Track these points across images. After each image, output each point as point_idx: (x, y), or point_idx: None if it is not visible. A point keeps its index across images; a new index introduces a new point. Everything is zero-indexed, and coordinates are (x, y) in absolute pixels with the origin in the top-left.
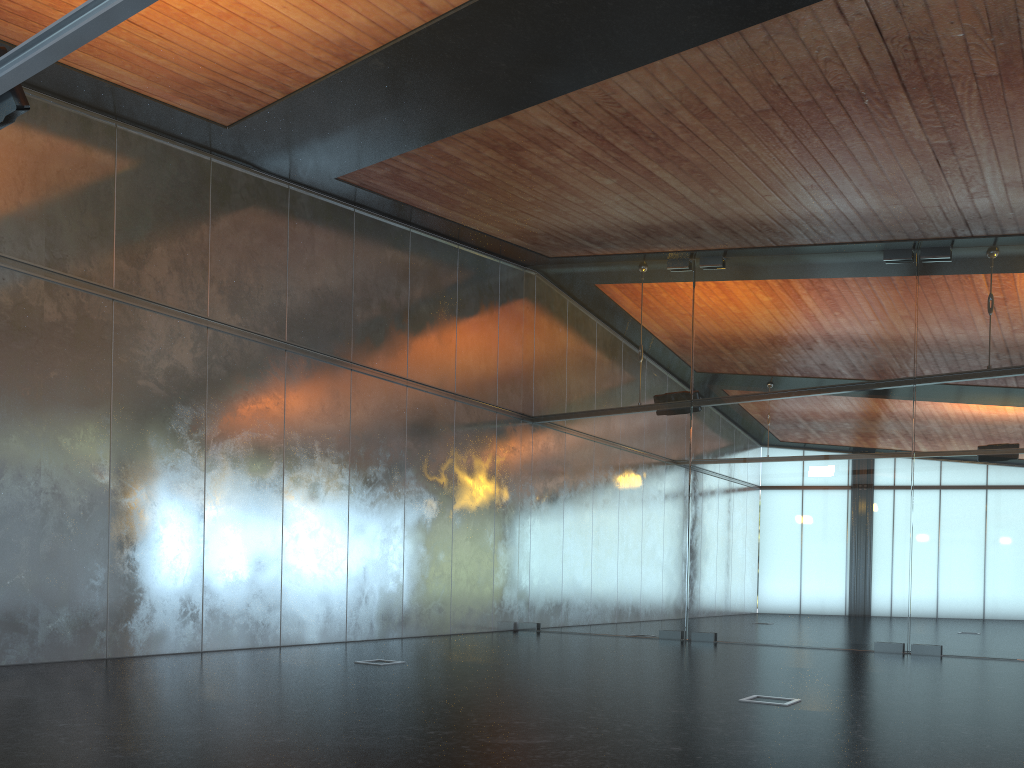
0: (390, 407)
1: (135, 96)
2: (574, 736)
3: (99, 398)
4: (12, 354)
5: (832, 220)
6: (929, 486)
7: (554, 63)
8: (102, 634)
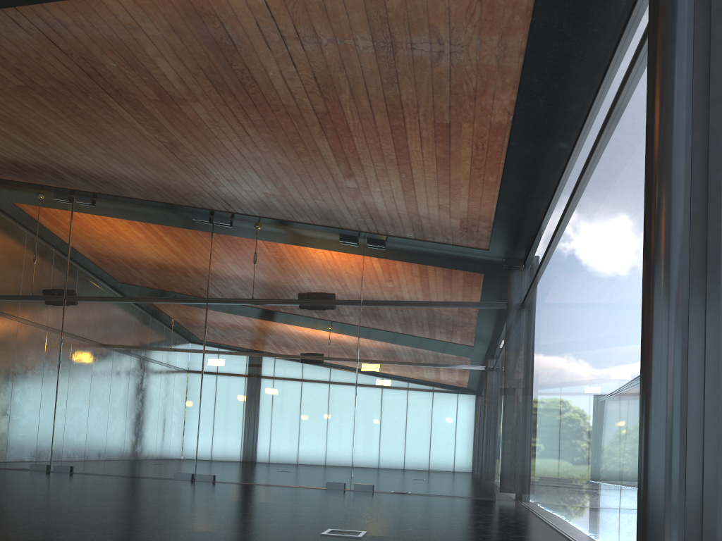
0: None
1: None
2: None
3: None
4: None
5: (144, 184)
6: (212, 370)
7: None
8: None
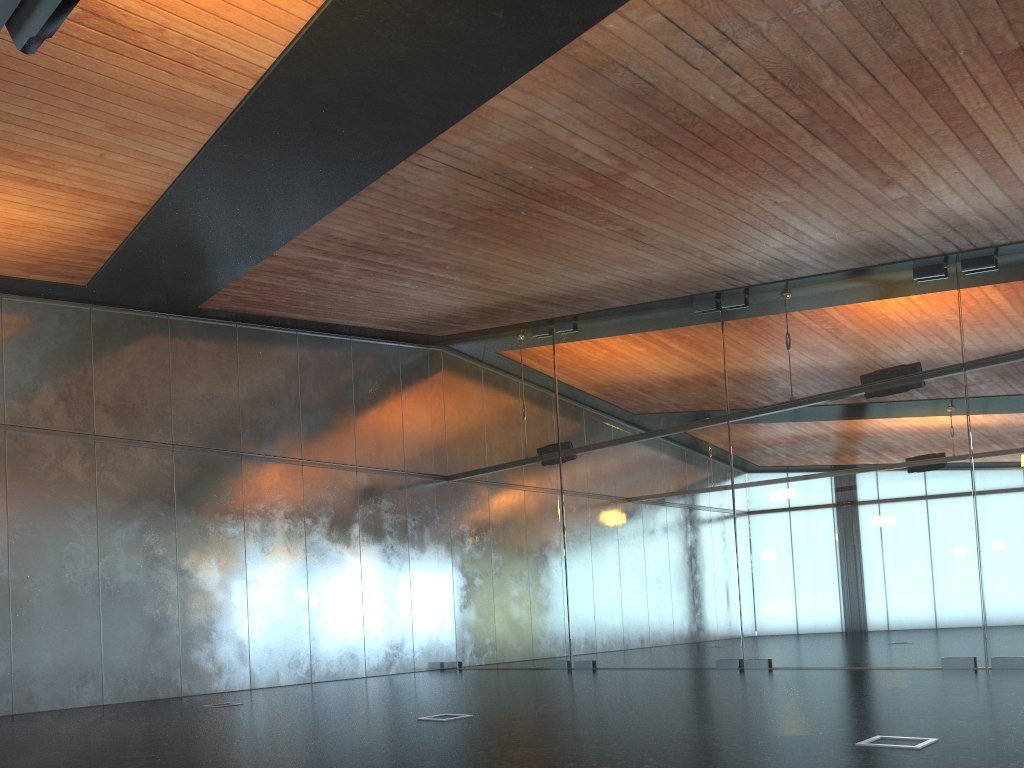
0: (285, 485)
1: (0, 278)
2: (188, 751)
3: None
4: None
5: (620, 287)
6: (747, 512)
7: (262, 222)
8: (8, 695)
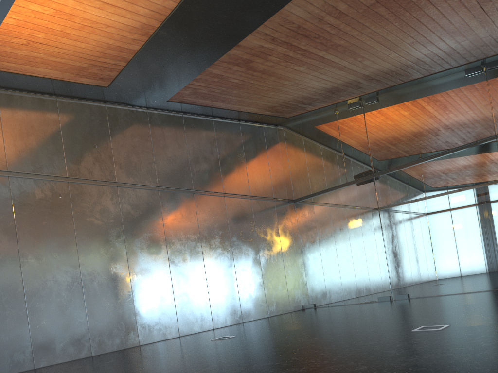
0: (217, 208)
1: (59, 82)
2: (305, 368)
3: (68, 230)
4: (23, 217)
5: (430, 59)
6: None
7: (250, 7)
8: (88, 344)
